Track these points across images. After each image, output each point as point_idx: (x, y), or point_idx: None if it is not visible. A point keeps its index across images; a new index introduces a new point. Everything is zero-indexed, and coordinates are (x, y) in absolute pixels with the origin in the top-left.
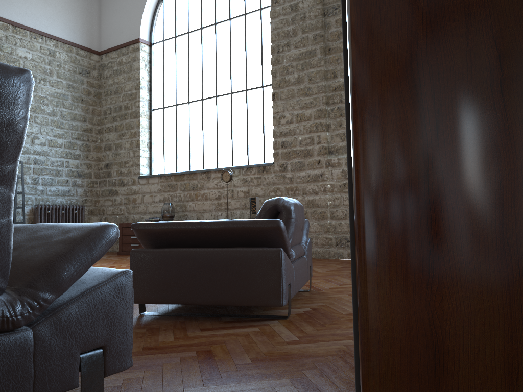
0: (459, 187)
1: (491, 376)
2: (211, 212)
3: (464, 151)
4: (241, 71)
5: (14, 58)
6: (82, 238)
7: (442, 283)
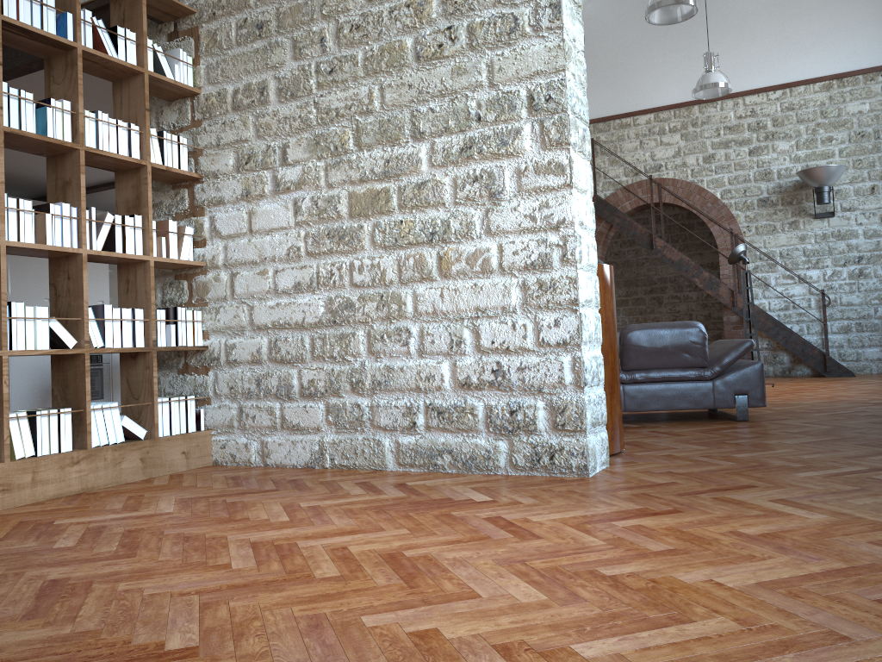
0: None
1: None
2: None
3: None
4: None
5: (842, 121)
6: None
7: None
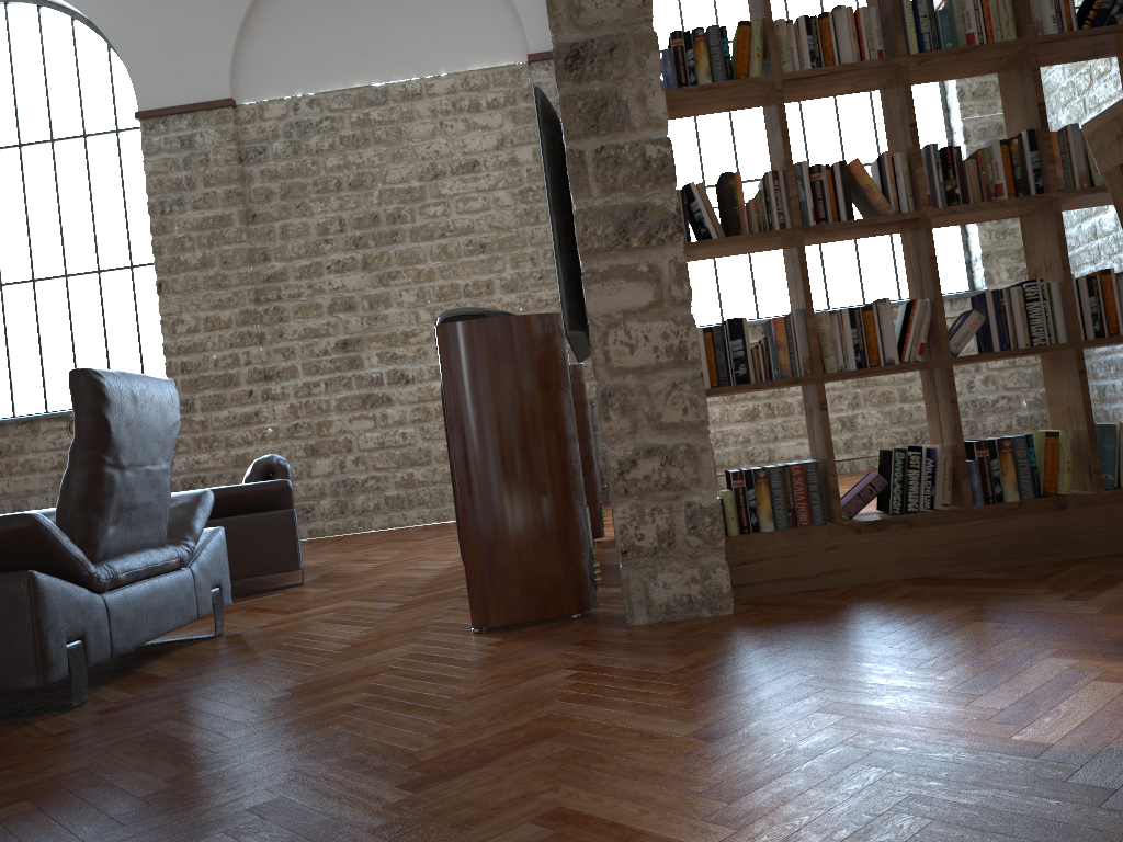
0: (472, 451)
1: (479, 483)
2: (46, 493)
3: (472, 444)
4: (84, 236)
5: None
6: (196, 502)
7: (470, 469)
